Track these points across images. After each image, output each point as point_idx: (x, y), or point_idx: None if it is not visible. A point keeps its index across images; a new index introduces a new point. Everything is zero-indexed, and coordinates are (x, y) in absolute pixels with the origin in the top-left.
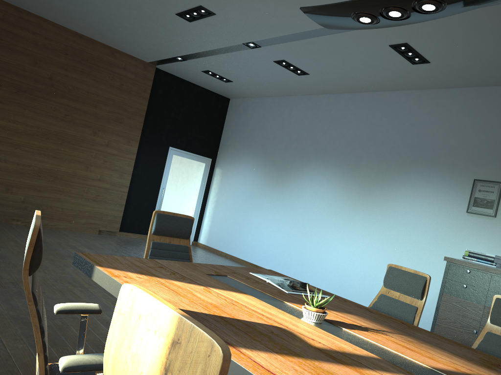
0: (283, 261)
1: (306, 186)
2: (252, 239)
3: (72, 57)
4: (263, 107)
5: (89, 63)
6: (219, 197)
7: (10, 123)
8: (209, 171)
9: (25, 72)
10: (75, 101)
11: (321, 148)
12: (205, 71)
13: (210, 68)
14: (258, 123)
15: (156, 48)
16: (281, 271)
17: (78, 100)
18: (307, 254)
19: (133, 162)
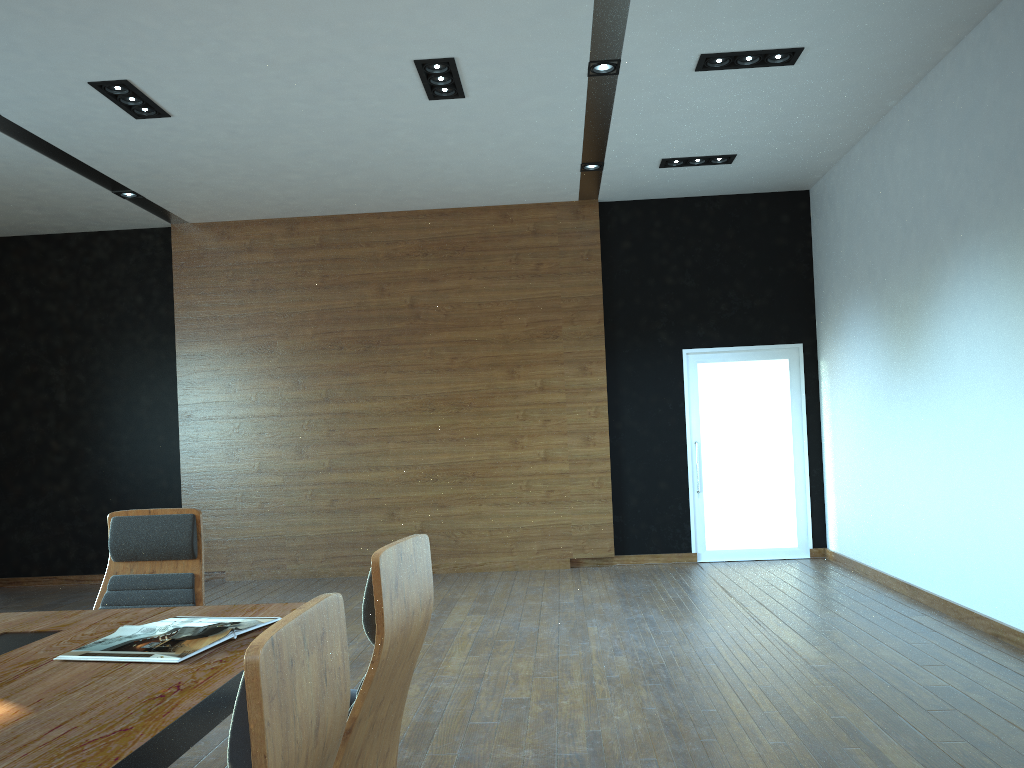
0: (956, 566)
1: (952, 336)
2: (896, 516)
3: (436, 255)
4: (853, 174)
5: (468, 252)
6: (836, 429)
7: (369, 403)
8: (804, 373)
9: (371, 311)
10: (462, 328)
11: (957, 216)
12: (660, 163)
13: (656, 154)
14: (853, 218)
15: (534, 169)
16: (956, 594)
17: (466, 325)
18: (993, 531)
19: (604, 407)
